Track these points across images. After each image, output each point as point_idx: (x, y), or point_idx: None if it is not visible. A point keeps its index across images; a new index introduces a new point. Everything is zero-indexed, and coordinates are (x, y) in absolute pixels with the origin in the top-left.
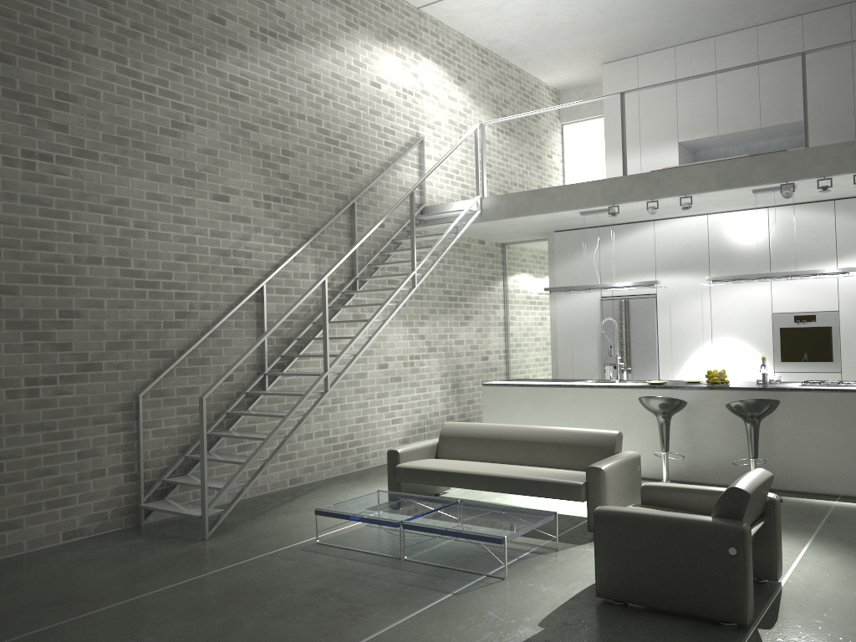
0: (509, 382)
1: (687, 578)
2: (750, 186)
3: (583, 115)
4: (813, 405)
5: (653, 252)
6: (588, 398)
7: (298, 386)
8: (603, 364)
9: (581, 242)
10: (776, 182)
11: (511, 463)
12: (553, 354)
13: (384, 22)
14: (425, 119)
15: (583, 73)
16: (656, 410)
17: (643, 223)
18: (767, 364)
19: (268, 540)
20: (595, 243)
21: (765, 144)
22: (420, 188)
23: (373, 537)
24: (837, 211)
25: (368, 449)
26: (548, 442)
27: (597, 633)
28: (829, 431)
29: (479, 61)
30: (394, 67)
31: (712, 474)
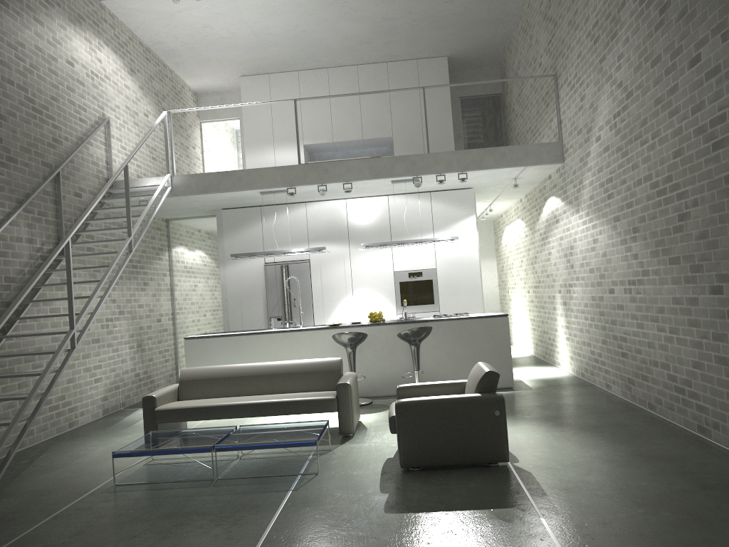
0: (208, 335)
1: (468, 438)
2: (392, 178)
3: (220, 116)
4: (447, 330)
5: (306, 227)
6: (282, 341)
7: (17, 350)
8: (269, 318)
9: (246, 218)
10: (410, 175)
11: (253, 395)
12: (225, 312)
13: (75, 7)
14: (109, 102)
15: (222, 81)
16: (348, 343)
17: (297, 204)
18: (392, 309)
19: (58, 493)
20: (258, 219)
21: (361, 151)
22: (107, 164)
23: (163, 471)
24: (432, 199)
25: (77, 408)
26: (285, 373)
27: (425, 487)
28: (457, 347)
29: (144, 57)
30: (83, 49)
31: (381, 388)
